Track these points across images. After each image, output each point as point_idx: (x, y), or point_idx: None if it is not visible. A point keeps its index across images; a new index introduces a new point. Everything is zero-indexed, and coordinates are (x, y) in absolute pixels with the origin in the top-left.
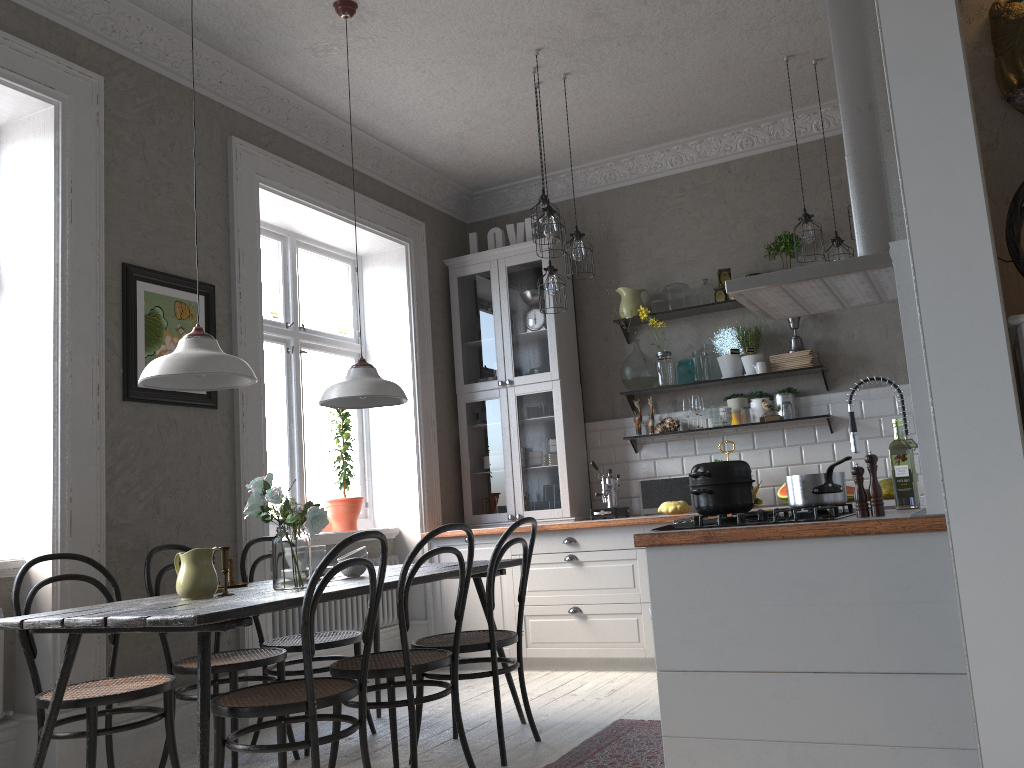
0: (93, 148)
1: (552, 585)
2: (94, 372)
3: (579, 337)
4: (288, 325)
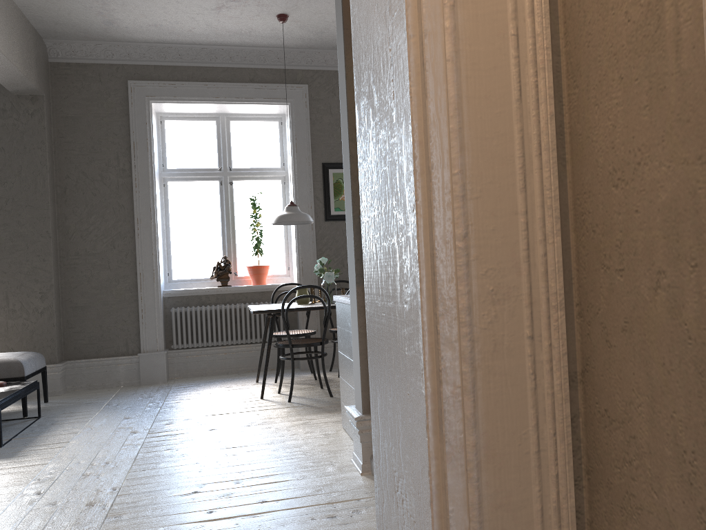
0: (304, 117)
1: None
2: (309, 211)
3: None
4: None
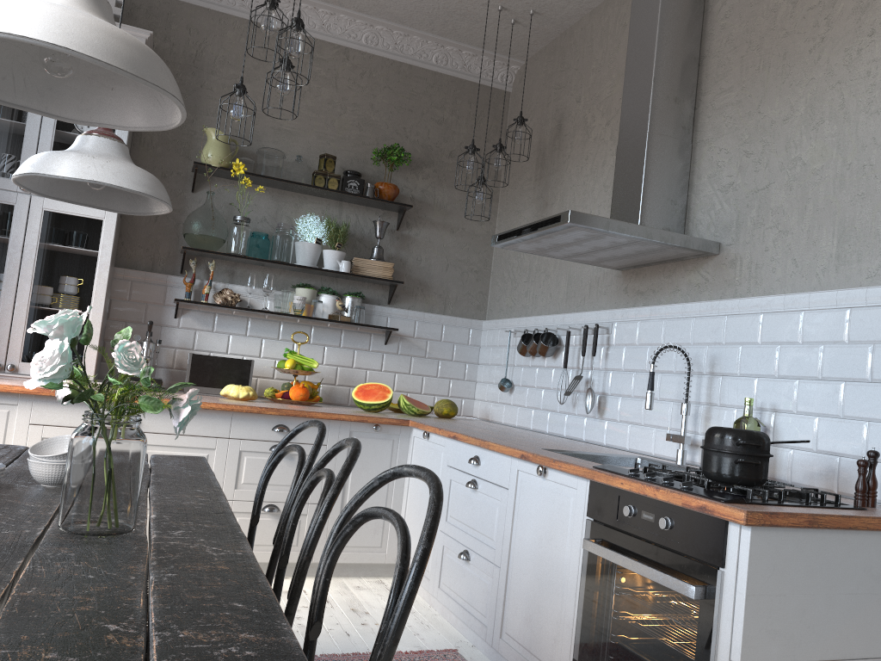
0: None
1: None
2: None
3: None
4: None
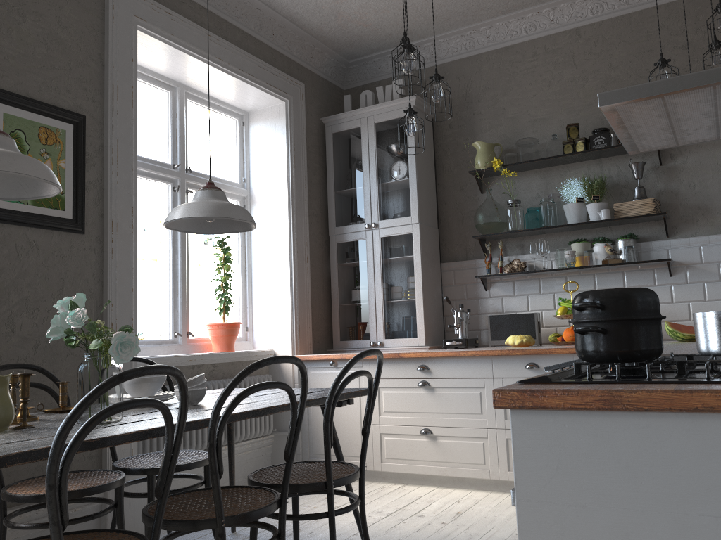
0: None
1: (406, 407)
2: None
3: (438, 188)
4: (175, 166)
